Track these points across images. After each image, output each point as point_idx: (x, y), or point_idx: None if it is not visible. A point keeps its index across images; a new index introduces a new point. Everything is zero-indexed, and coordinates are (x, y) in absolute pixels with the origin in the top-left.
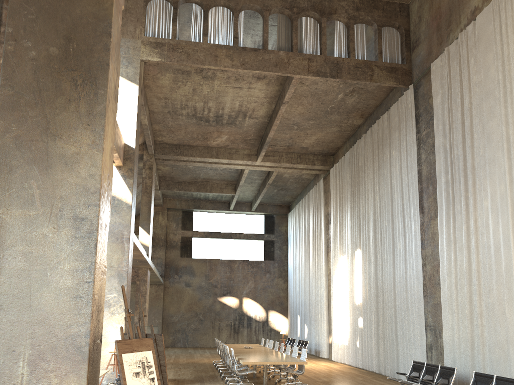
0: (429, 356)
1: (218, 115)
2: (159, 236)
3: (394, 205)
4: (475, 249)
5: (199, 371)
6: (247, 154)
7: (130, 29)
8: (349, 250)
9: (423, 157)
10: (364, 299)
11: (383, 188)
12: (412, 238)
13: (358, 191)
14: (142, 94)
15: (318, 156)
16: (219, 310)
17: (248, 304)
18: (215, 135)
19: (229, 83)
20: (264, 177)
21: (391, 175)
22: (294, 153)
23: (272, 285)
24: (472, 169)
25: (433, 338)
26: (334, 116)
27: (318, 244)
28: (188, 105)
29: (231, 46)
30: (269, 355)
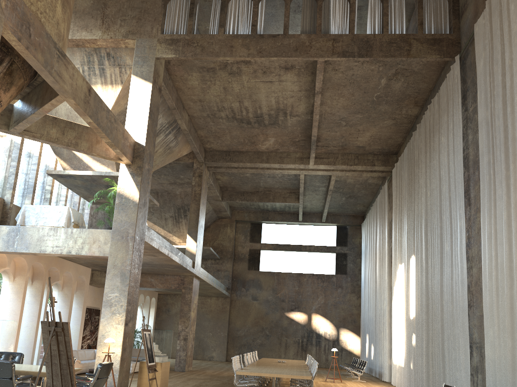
0: (475, 381)
1: (257, 115)
2: (227, 248)
3: (443, 199)
4: (514, 242)
5: (226, 384)
6: (299, 157)
7: (147, 29)
8: (406, 257)
9: (470, 138)
10: (417, 312)
11: (433, 181)
12: (458, 236)
13: (413, 189)
14: (171, 96)
15: (378, 156)
16: (286, 325)
17: (317, 321)
18: (261, 138)
19: (258, 77)
20: (327, 184)
21: (440, 165)
22: (351, 153)
23: (344, 302)
24: (512, 140)
25: (479, 358)
26: (383, 106)
27: (383, 254)
28: (225, 106)
29: (248, 35)
30: (285, 369)
